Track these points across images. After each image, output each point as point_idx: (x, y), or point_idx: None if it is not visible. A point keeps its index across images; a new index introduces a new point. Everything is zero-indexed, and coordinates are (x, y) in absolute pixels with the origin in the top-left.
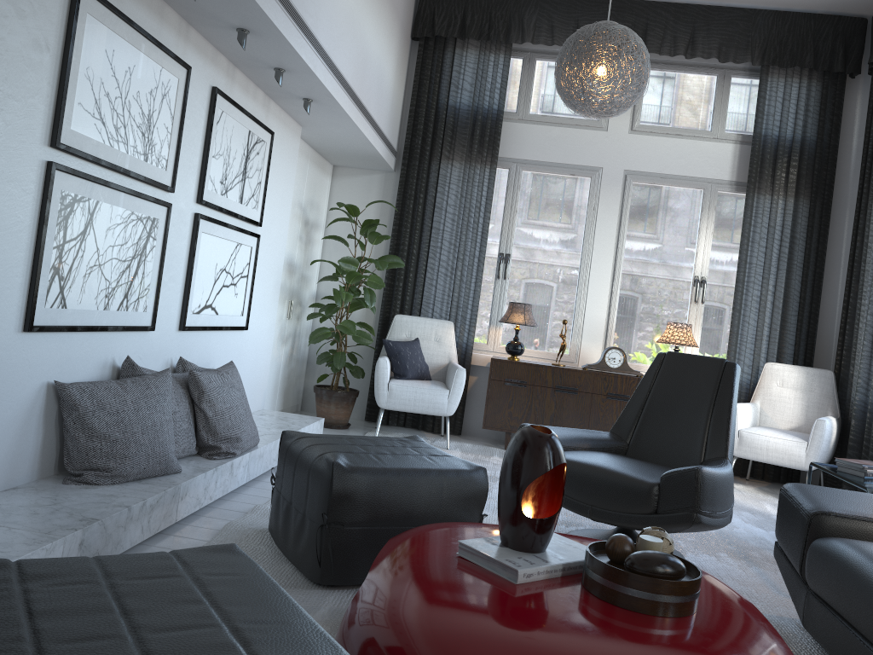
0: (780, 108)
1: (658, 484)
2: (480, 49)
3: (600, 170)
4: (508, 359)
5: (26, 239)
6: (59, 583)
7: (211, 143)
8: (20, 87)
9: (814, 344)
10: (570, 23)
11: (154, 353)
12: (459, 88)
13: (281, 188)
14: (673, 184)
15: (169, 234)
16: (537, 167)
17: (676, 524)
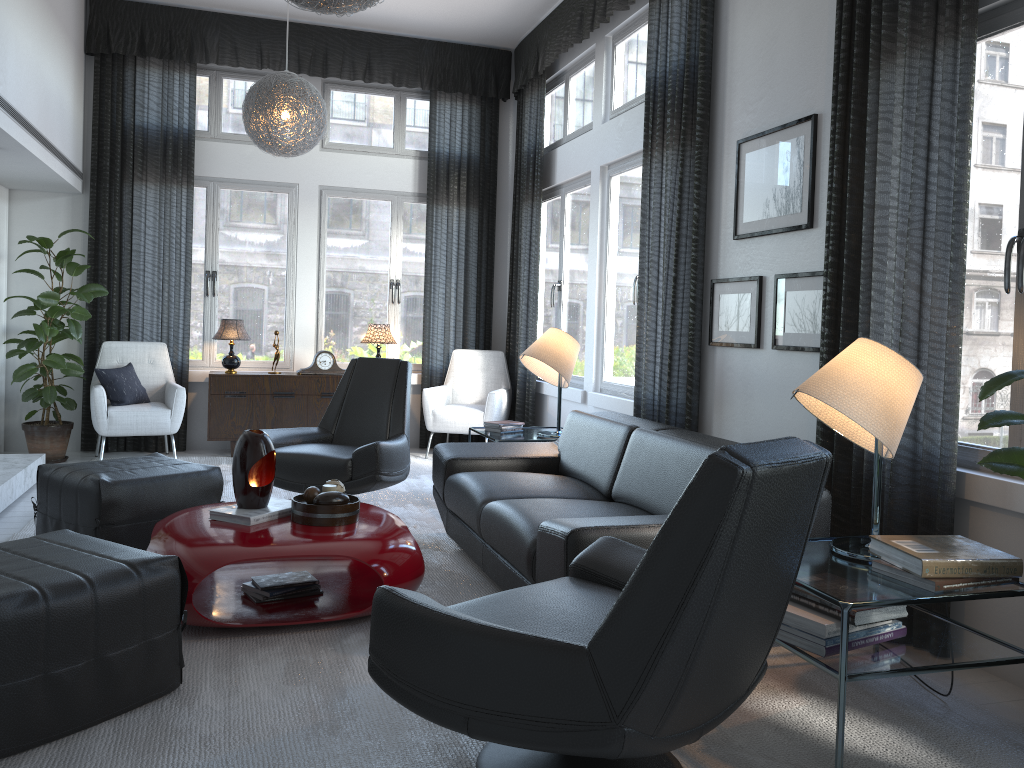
0: (449, 128)
1: (351, 459)
2: (163, 67)
3: (297, 187)
4: (226, 373)
5: None
6: None
7: None
8: None
9: (491, 330)
10: (254, 45)
11: None
12: (146, 107)
13: None
14: (365, 197)
15: None
16: (235, 185)
17: (365, 485)
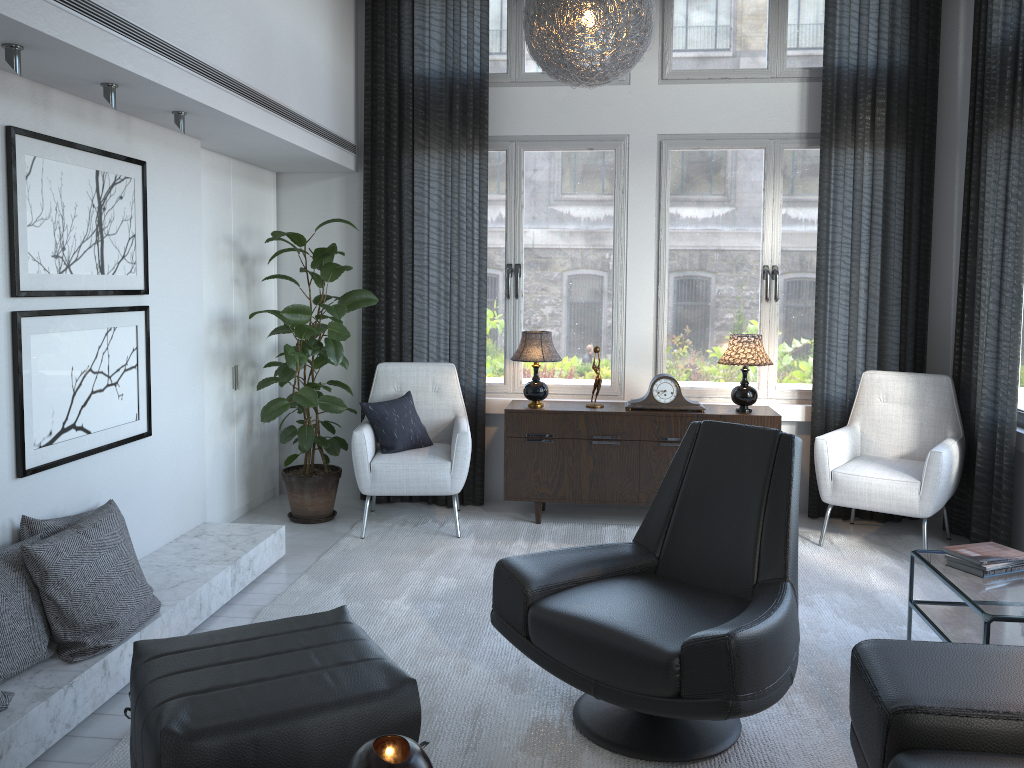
0: (857, 27)
1: (679, 655)
2: None
3: (626, 139)
4: (528, 406)
5: None
6: None
7: (21, 208)
8: None
9: (926, 339)
10: None
11: None
12: (427, 49)
13: (179, 232)
14: (724, 146)
15: None
16: (543, 144)
17: (707, 716)
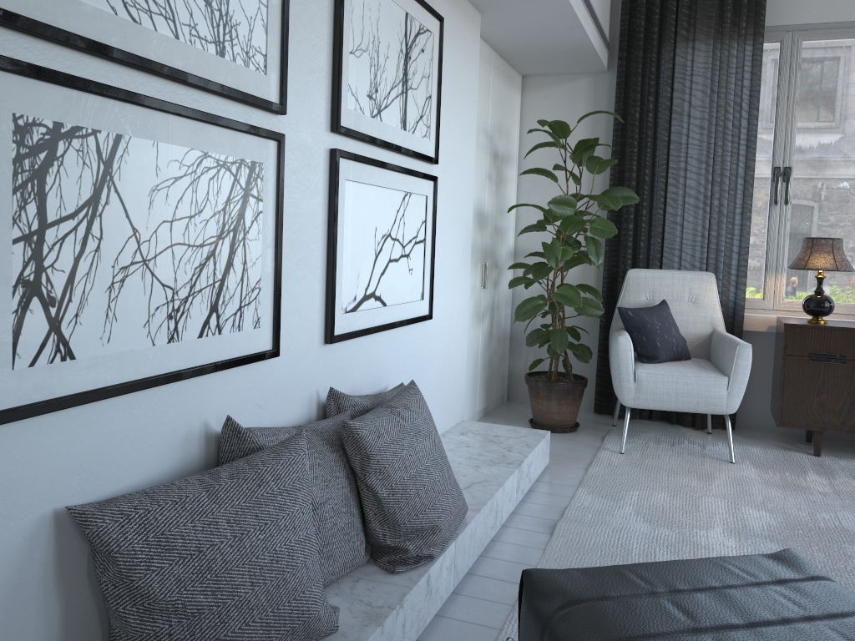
0: None
1: None
2: None
3: None
4: (809, 322)
5: None
6: None
7: (345, 29)
8: None
9: None
10: None
11: (285, 391)
12: None
13: (461, 106)
14: None
15: (287, 189)
16: (827, 32)
17: None
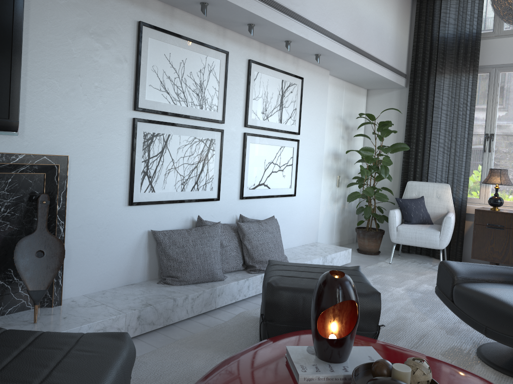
0: None
1: None
2: None
3: None
4: (490, 209)
5: (124, 159)
6: (1, 345)
7: (251, 92)
8: (110, 83)
9: None
10: None
11: (222, 212)
12: (447, 23)
13: (315, 110)
14: None
15: (225, 147)
16: (512, 68)
17: None
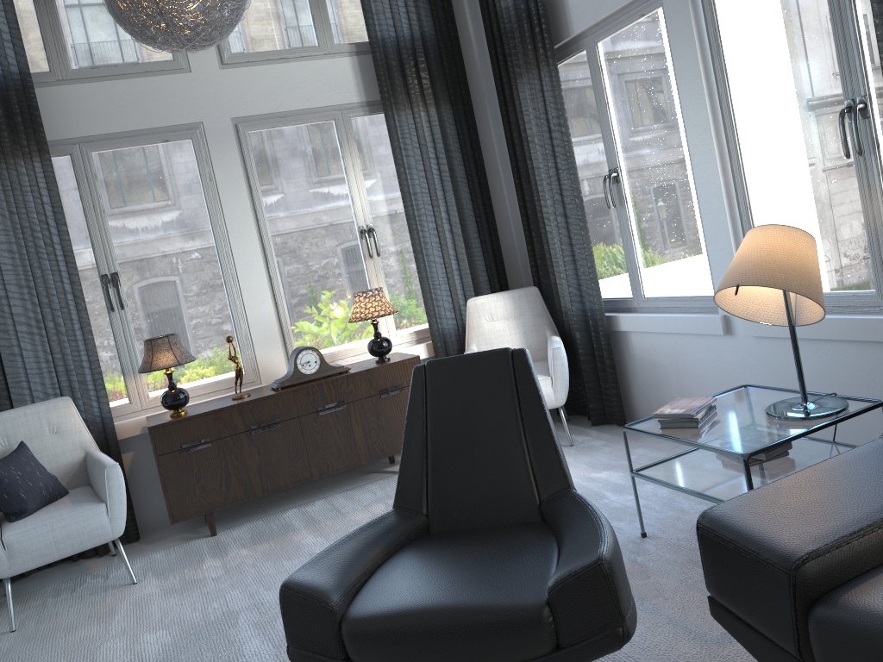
0: (388, 3)
1: (547, 603)
2: None
3: (201, 126)
4: (172, 417)
5: None
6: None
7: None
8: None
9: (503, 262)
10: None
11: None
12: None
13: None
14: (298, 122)
15: None
16: (112, 142)
17: (598, 655)
